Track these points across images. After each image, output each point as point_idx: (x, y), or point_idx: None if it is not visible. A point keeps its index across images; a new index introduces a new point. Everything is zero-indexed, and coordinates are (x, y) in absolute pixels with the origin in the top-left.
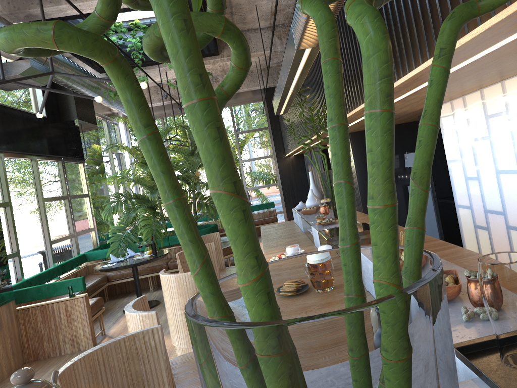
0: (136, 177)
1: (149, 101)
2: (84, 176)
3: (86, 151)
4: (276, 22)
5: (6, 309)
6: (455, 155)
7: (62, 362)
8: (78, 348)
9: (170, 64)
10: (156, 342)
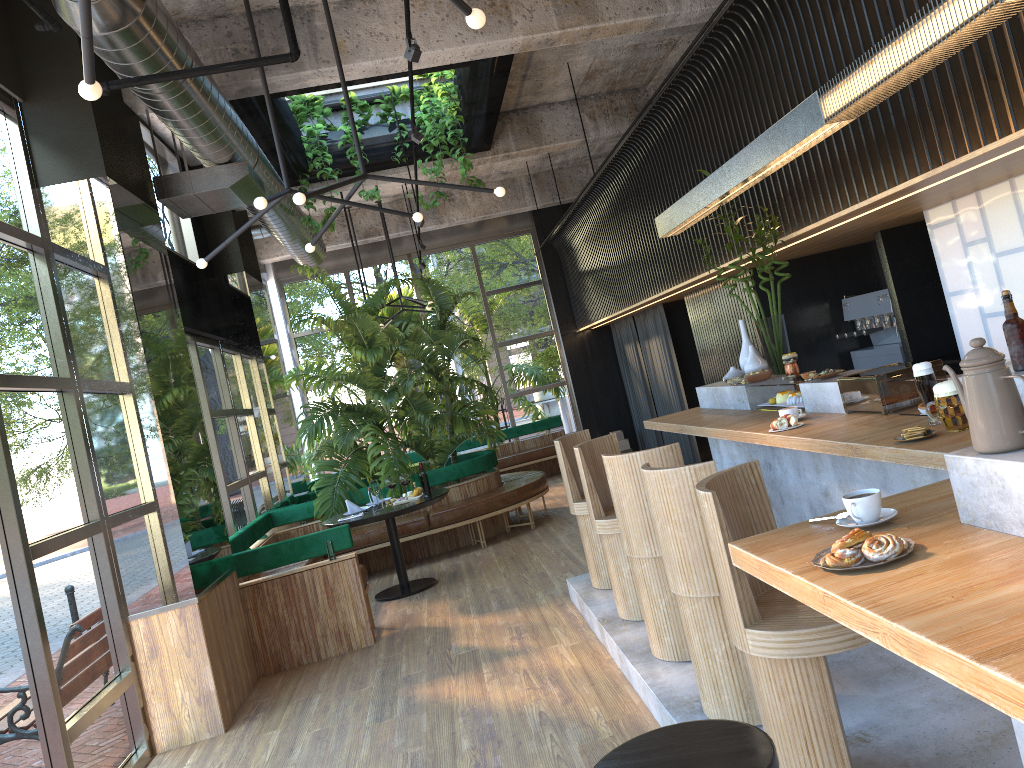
0: (337, 374)
1: (328, 241)
2: (260, 372)
3: (259, 328)
4: (588, 92)
5: (231, 584)
6: (962, 283)
7: (335, 666)
8: (349, 646)
9: (426, 167)
10: (756, 479)
